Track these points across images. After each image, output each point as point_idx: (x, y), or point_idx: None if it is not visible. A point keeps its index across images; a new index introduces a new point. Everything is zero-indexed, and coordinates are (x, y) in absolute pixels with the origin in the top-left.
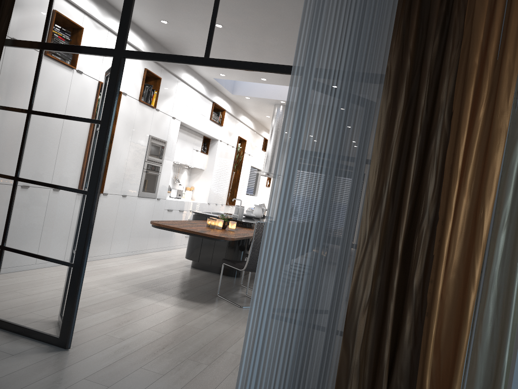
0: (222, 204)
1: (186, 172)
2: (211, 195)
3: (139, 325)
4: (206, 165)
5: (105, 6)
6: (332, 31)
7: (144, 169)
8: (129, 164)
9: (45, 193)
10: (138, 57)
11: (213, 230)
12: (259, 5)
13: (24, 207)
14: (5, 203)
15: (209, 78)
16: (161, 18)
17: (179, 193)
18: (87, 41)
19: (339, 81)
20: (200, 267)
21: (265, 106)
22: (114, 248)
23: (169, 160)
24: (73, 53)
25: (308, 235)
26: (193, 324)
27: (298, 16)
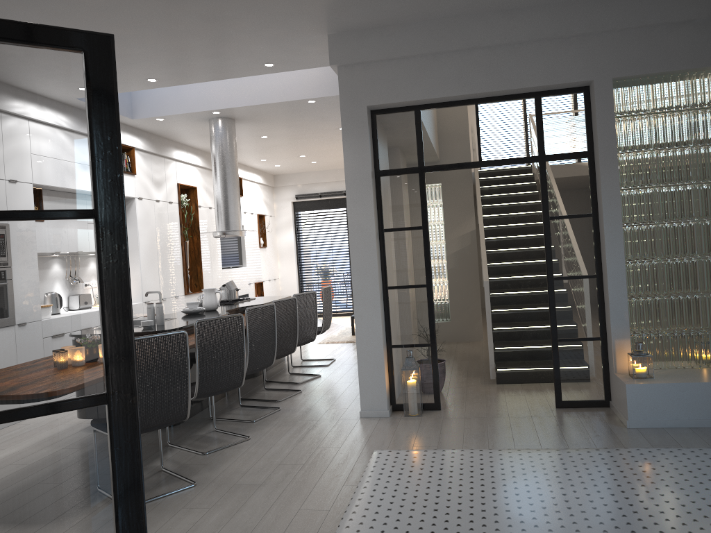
0: (177, 296)
1: None
2: (147, 288)
3: None
4: None
5: None
6: None
7: None
8: None
9: None
10: None
11: None
12: None
13: None
14: None
15: None
16: None
17: None
18: None
19: None
20: None
21: (199, 126)
22: None
23: None
24: None
25: None
26: None
27: None
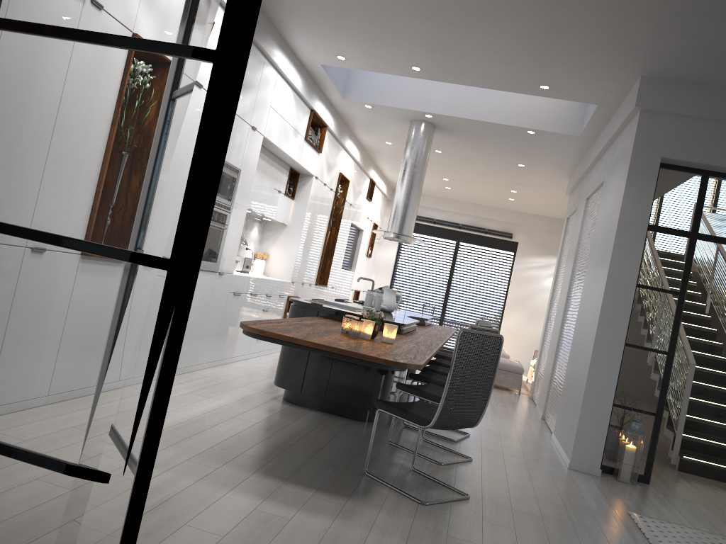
0: (311, 283)
1: (257, 229)
2: (296, 269)
3: None
4: (290, 218)
5: None
6: None
7: None
8: None
9: (32, 261)
10: None
11: (362, 342)
12: None
13: None
14: None
15: (313, 65)
16: None
17: (247, 264)
18: None
19: None
20: (301, 402)
21: (393, 124)
22: None
23: (242, 205)
24: None
25: None
26: None
27: None
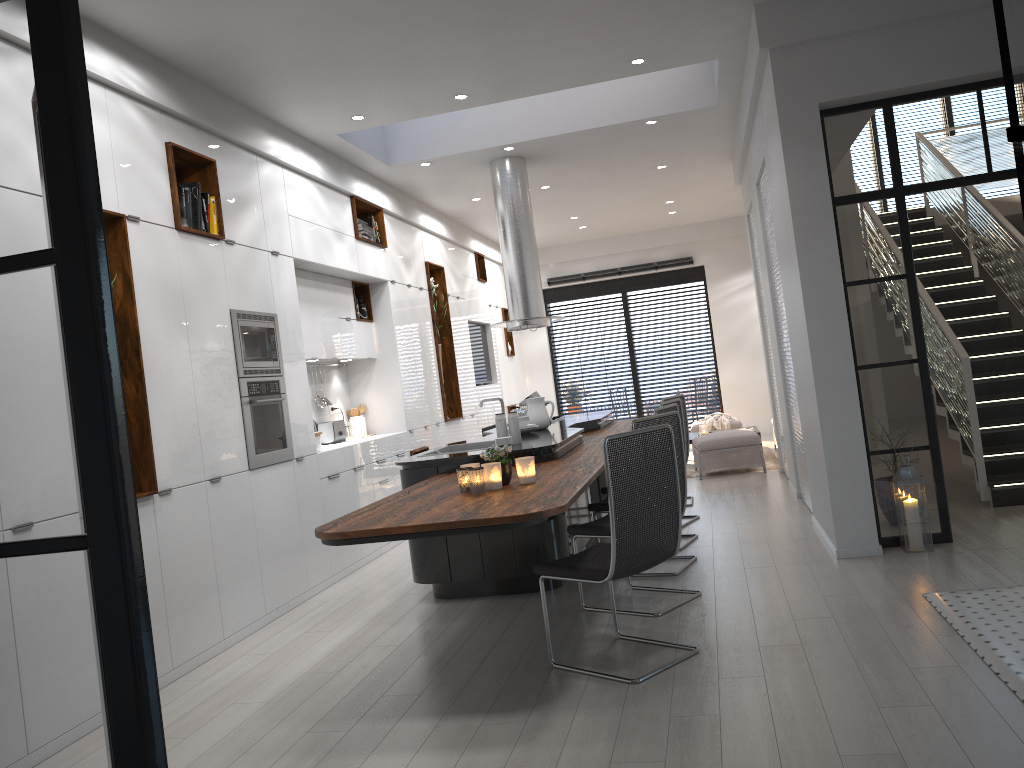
0: (438, 422)
1: (339, 377)
2: (409, 411)
3: None
4: (377, 348)
5: None
6: None
7: (244, 399)
8: (202, 396)
9: None
10: None
11: (488, 497)
12: None
13: None
14: None
15: (328, 139)
16: None
17: (338, 429)
18: None
19: None
20: (458, 593)
21: (469, 174)
22: (232, 620)
23: (296, 359)
24: None
25: None
26: None
27: None
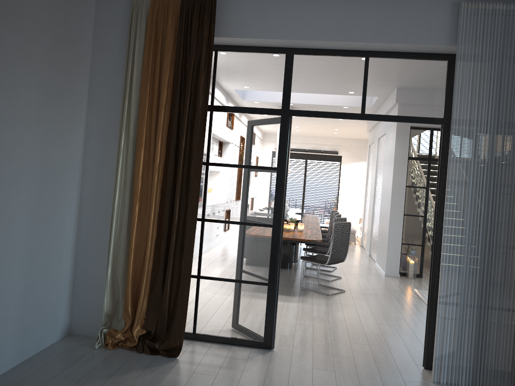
0: None
1: None
2: None
3: (287, 323)
4: None
5: (267, 73)
6: (477, 96)
7: None
8: None
9: (233, 229)
10: (303, 115)
11: (292, 233)
12: (402, 72)
13: (214, 243)
14: (196, 240)
15: None
16: (319, 83)
17: None
18: (254, 103)
19: (488, 133)
20: None
21: None
22: None
23: None
24: (242, 114)
25: (477, 244)
26: (318, 315)
27: (434, 80)
